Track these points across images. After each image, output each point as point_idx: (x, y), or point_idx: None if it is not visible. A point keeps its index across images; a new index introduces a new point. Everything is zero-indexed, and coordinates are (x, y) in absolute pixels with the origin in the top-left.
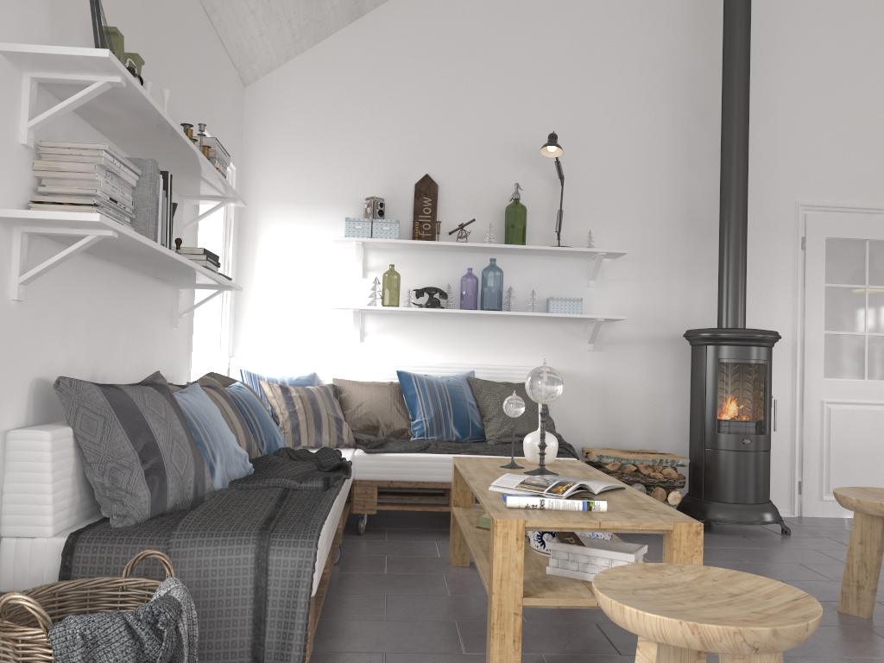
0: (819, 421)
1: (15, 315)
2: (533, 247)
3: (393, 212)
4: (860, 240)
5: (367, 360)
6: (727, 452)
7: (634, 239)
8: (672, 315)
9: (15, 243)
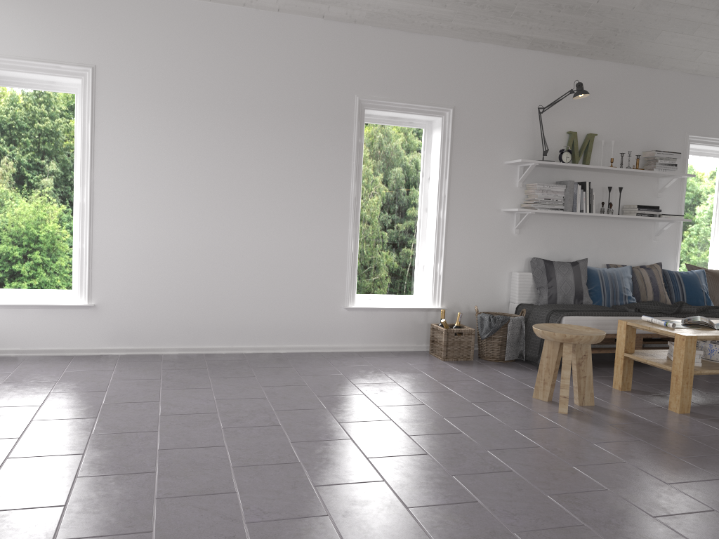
0: None
1: (516, 238)
2: None
3: None
4: None
5: None
6: None
7: None
8: None
9: (515, 217)
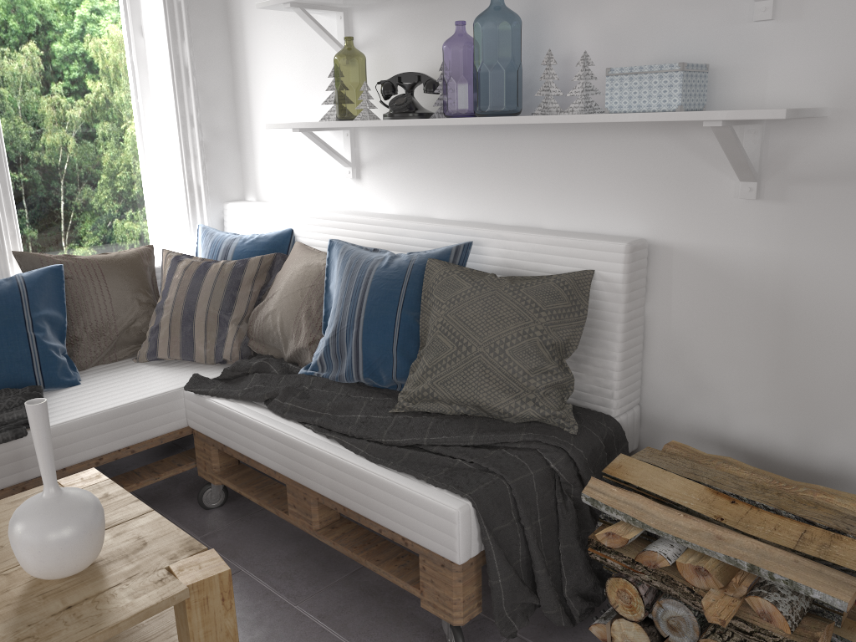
0: None
1: None
2: None
3: None
4: None
5: (366, 209)
6: None
7: None
8: None
9: None
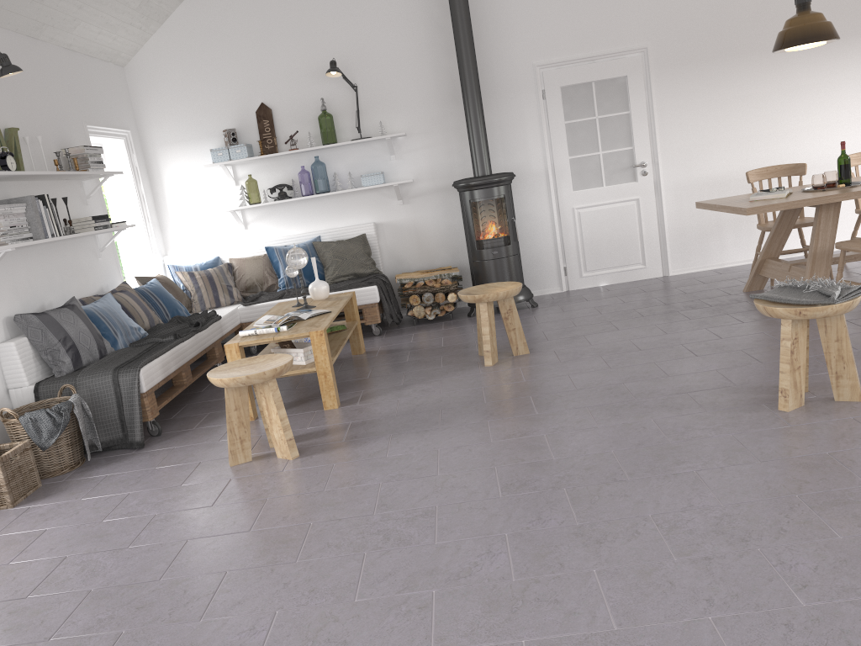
0: (573, 223)
1: None
2: (339, 144)
3: (245, 135)
4: (587, 83)
5: (253, 240)
6: (484, 262)
7: (417, 118)
8: (454, 168)
9: None
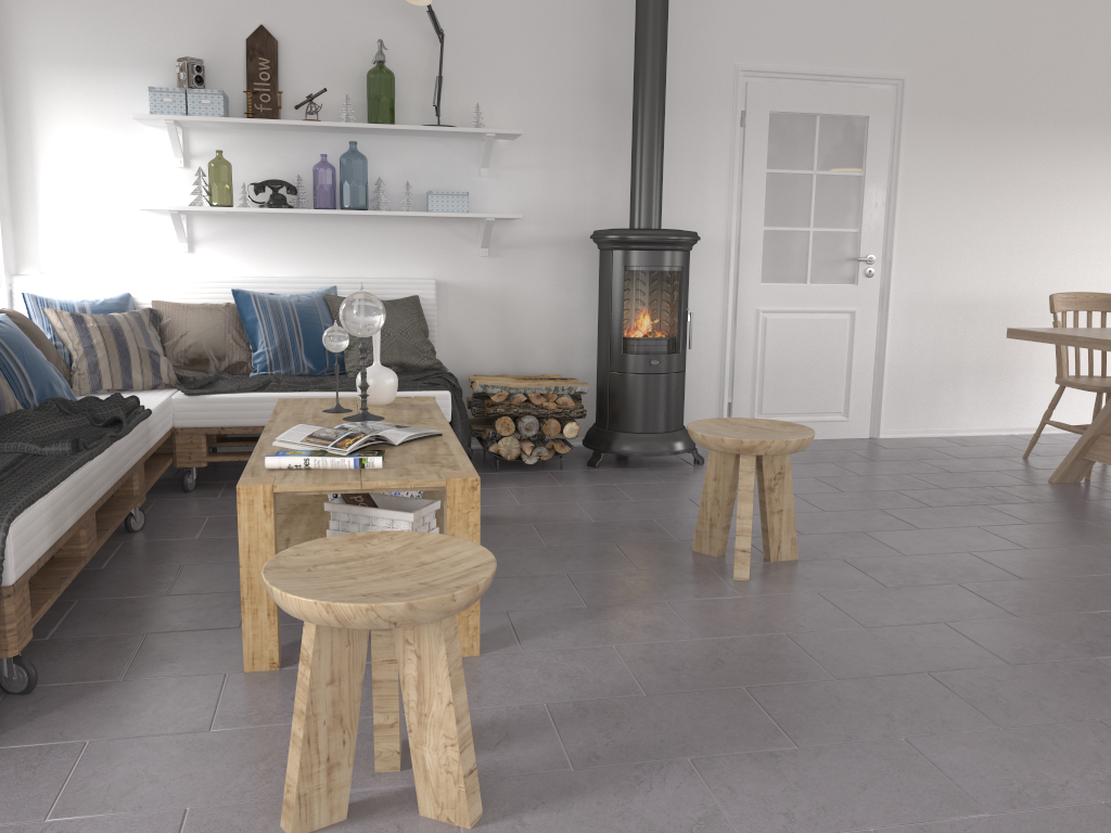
0: (754, 334)
1: None
2: (402, 127)
3: (219, 78)
4: (810, 115)
5: (200, 275)
6: (633, 376)
7: (537, 114)
8: (584, 211)
9: None
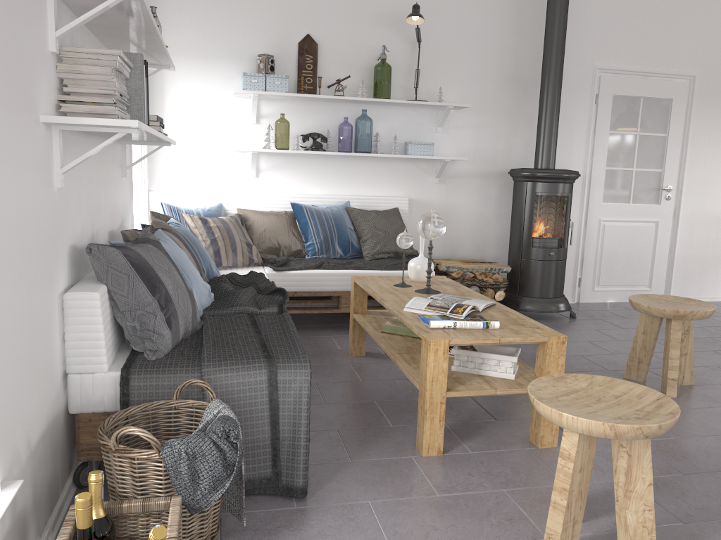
0: (596, 234)
1: (57, 199)
2: (398, 101)
3: (280, 67)
4: (636, 97)
5: (262, 192)
6: (537, 262)
7: (472, 94)
8: (498, 155)
9: (55, 140)
